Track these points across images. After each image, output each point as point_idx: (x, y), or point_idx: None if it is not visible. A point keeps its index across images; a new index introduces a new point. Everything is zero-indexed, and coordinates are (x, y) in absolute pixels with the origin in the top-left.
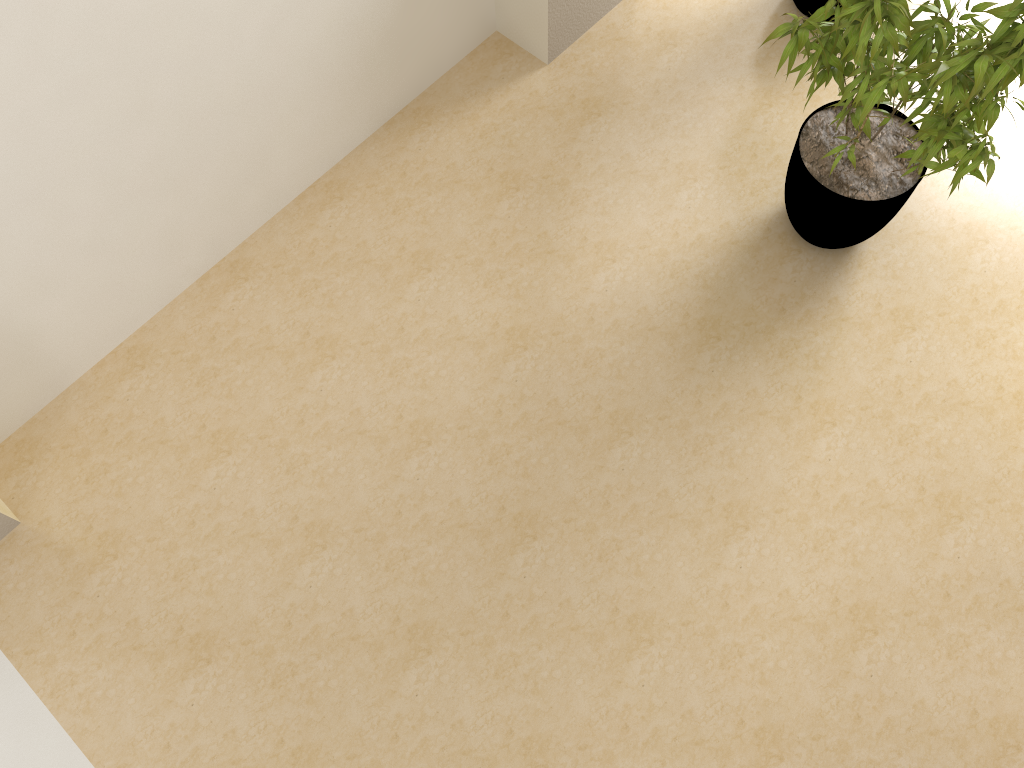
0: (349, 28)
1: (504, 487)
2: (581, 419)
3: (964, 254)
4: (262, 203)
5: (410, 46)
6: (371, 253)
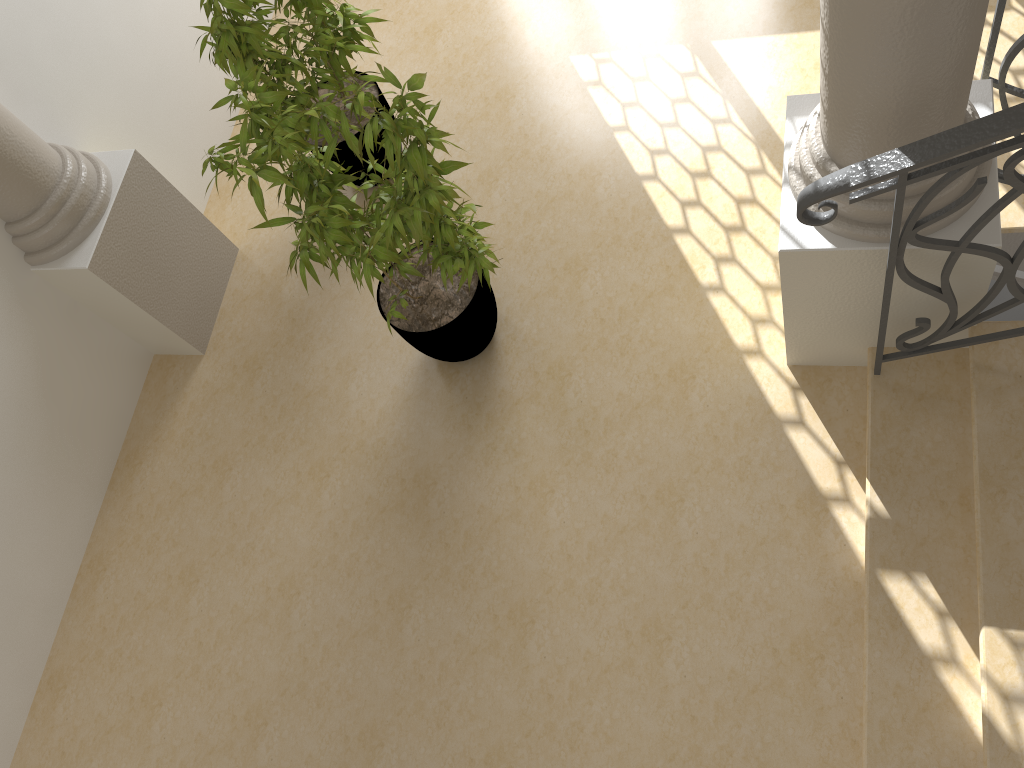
0: (11, 454)
1: (339, 719)
2: (368, 621)
3: (575, 290)
4: (42, 619)
5: (81, 423)
6: (148, 597)
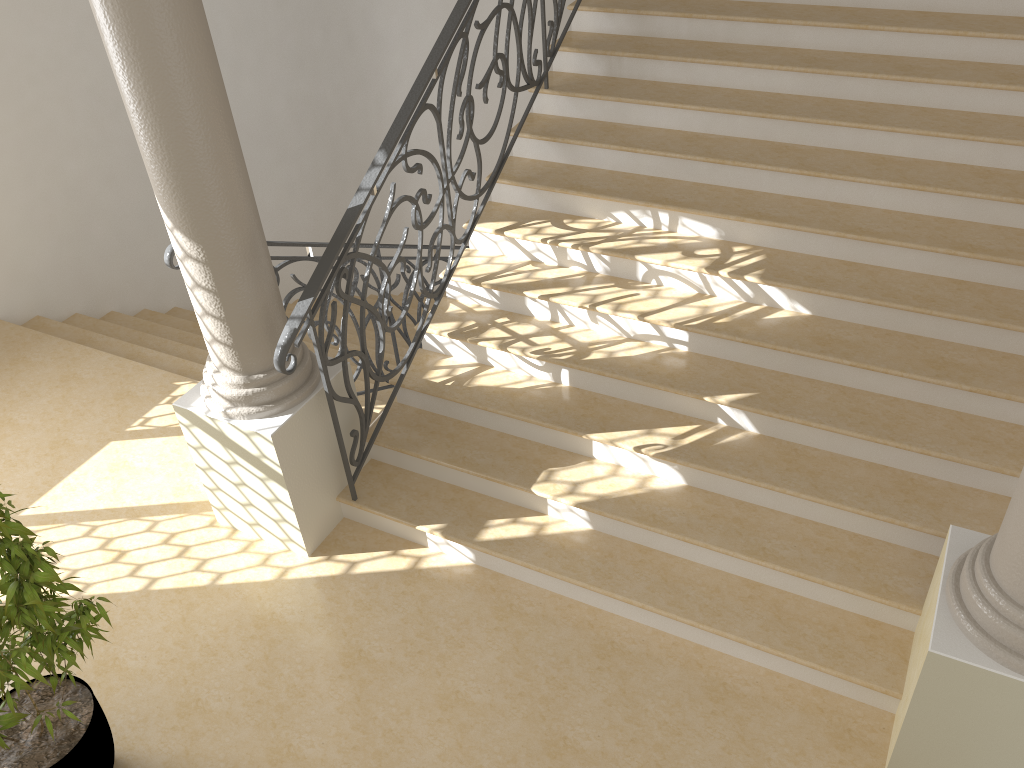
0: None
1: None
2: None
3: (127, 671)
4: None
5: None
6: None
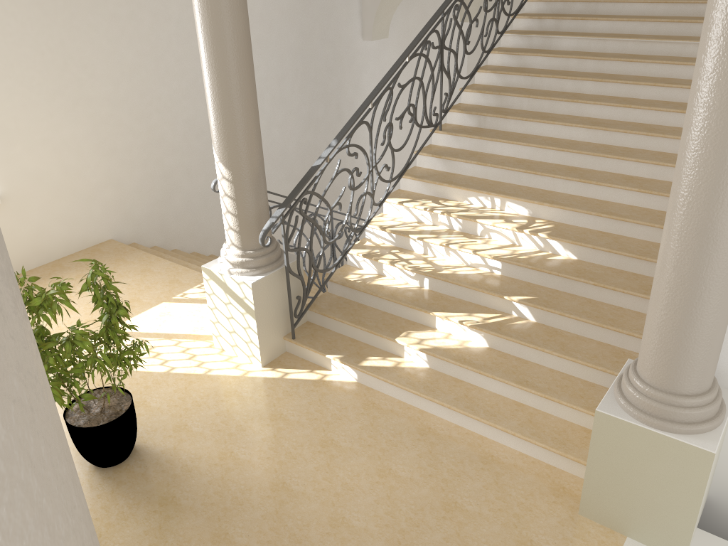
0: None
1: None
2: None
3: (150, 407)
4: None
5: None
6: None
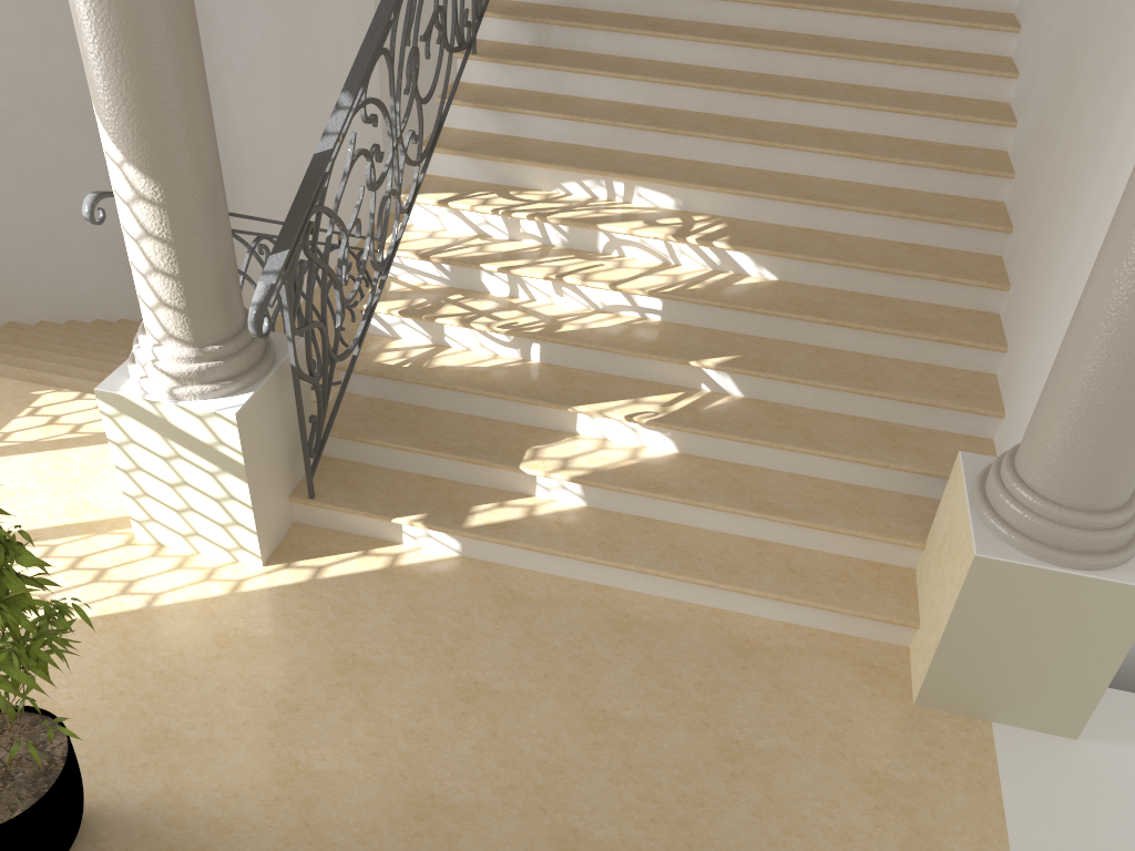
0: None
1: None
2: None
3: (63, 713)
4: None
5: None
6: None
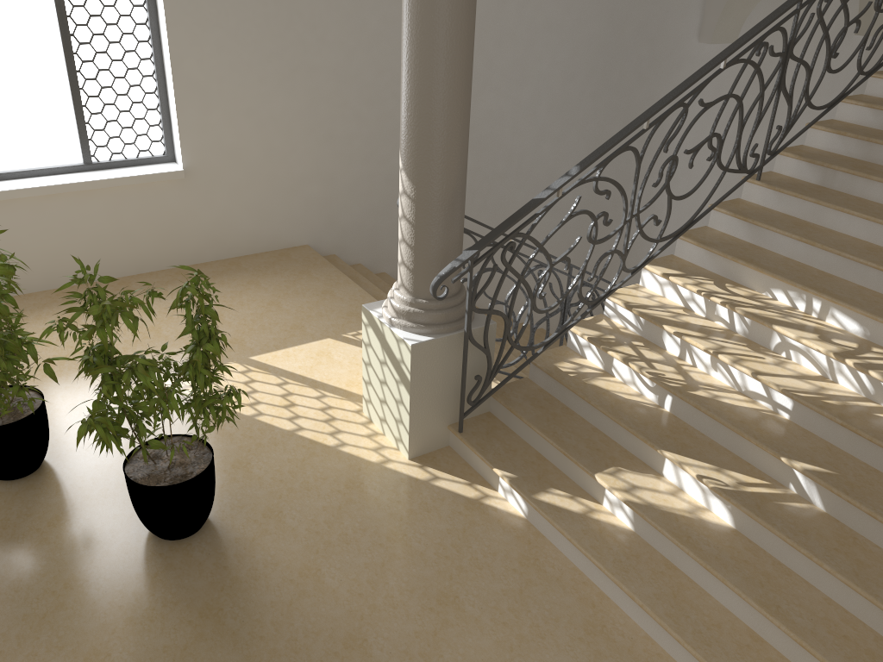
0: None
1: None
2: None
3: (250, 474)
4: None
5: None
6: None
